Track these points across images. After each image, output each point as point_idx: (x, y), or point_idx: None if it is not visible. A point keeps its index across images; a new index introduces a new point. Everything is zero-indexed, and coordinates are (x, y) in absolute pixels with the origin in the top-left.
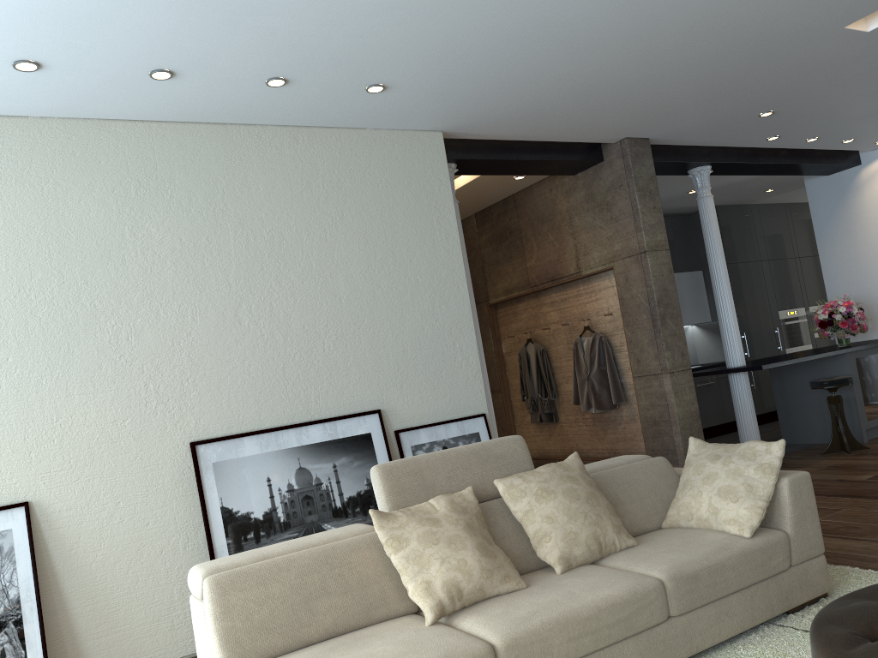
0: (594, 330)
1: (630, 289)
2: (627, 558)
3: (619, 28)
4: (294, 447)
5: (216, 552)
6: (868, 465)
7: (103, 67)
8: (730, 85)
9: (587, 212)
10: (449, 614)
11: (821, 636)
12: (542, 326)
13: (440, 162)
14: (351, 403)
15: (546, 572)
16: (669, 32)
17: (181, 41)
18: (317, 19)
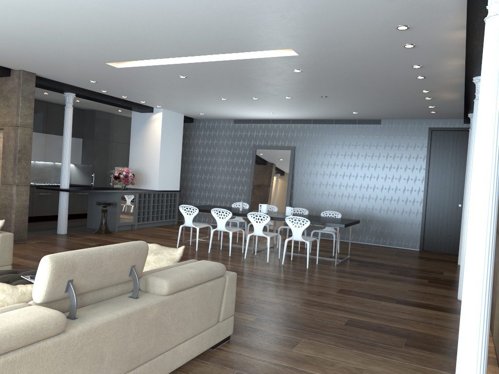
0: None
1: (8, 141)
2: None
3: None
4: None
5: None
6: (102, 240)
7: None
8: (66, 66)
9: None
10: None
11: None
12: None
13: None
14: None
15: None
16: (19, 40)
17: None
18: None
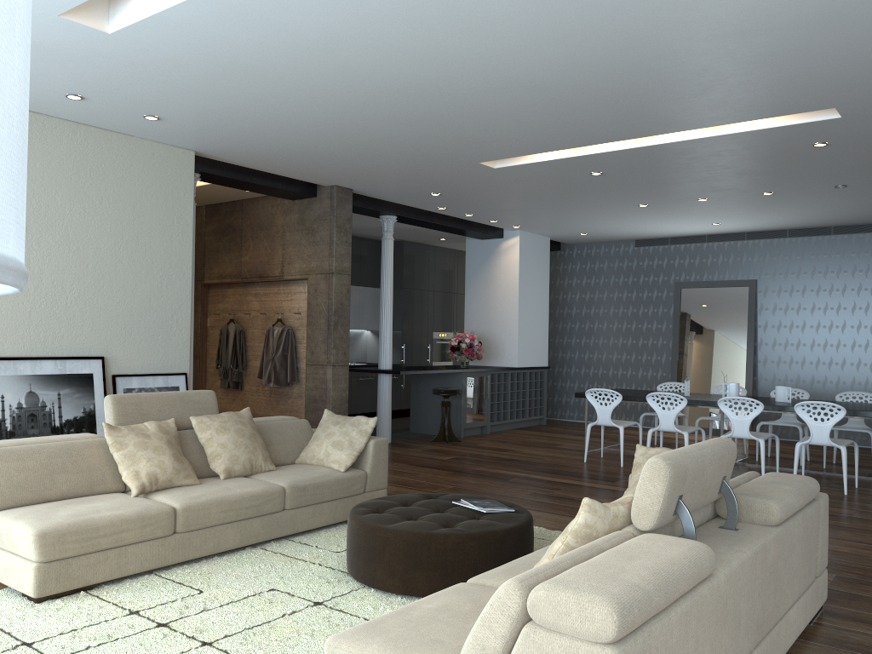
0: (285, 323)
1: (317, 298)
2: (267, 475)
3: (335, 130)
4: (28, 375)
5: None
6: (454, 451)
7: None
8: (410, 173)
9: (297, 231)
10: (147, 493)
11: (353, 510)
12: (244, 310)
13: (188, 174)
14: (81, 348)
15: (214, 478)
16: (368, 139)
17: None
18: (124, 76)
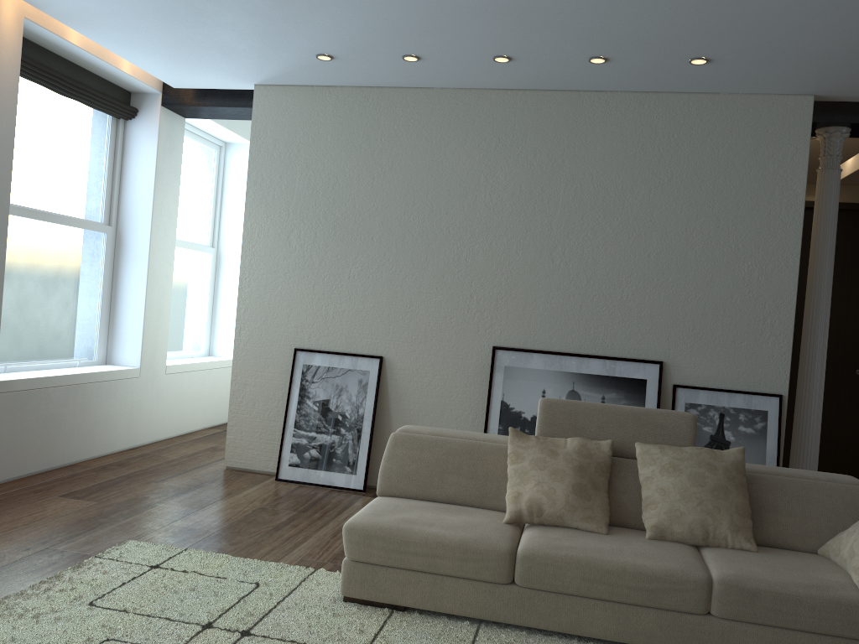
0: None
1: None
2: (722, 554)
3: None
4: (572, 372)
5: (488, 432)
6: None
7: (458, 56)
8: None
9: None
10: (531, 525)
11: None
12: None
13: (801, 128)
14: (636, 349)
15: (644, 534)
16: None
17: (499, 37)
18: (595, 14)
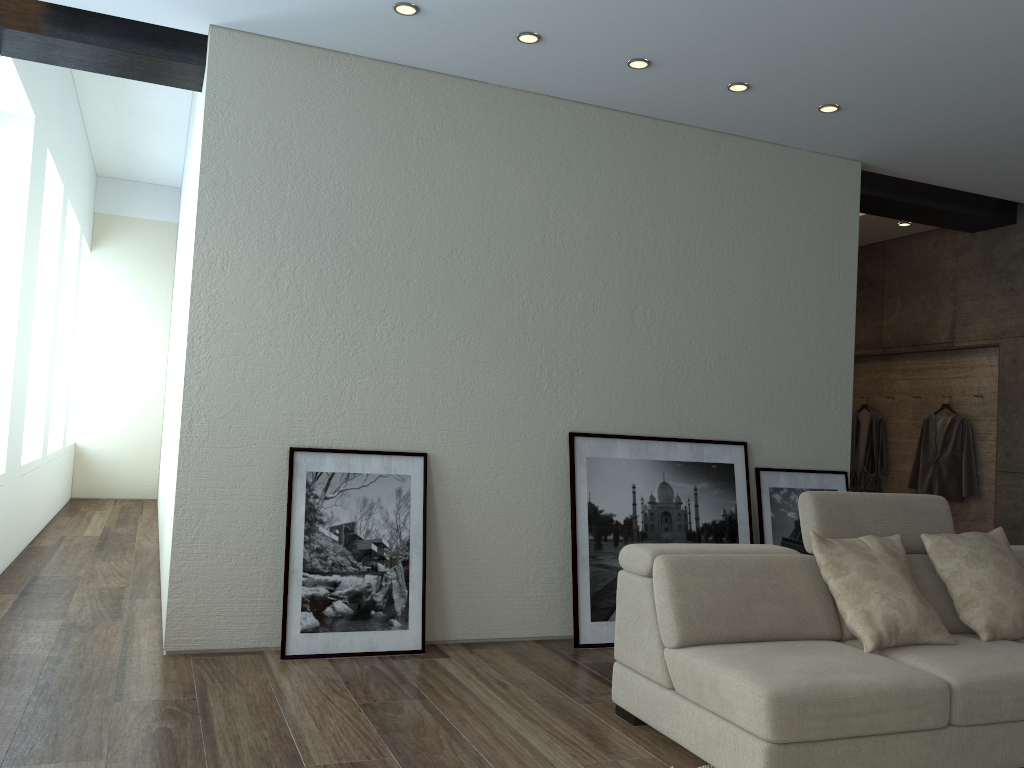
0: (954, 410)
1: (1017, 372)
2: None
3: None
4: (661, 460)
5: (578, 544)
6: None
7: (593, 49)
8: None
9: (979, 277)
10: (880, 649)
11: None
12: (884, 393)
13: (852, 195)
14: (720, 429)
15: (966, 637)
16: None
17: (682, 36)
18: (827, 34)
